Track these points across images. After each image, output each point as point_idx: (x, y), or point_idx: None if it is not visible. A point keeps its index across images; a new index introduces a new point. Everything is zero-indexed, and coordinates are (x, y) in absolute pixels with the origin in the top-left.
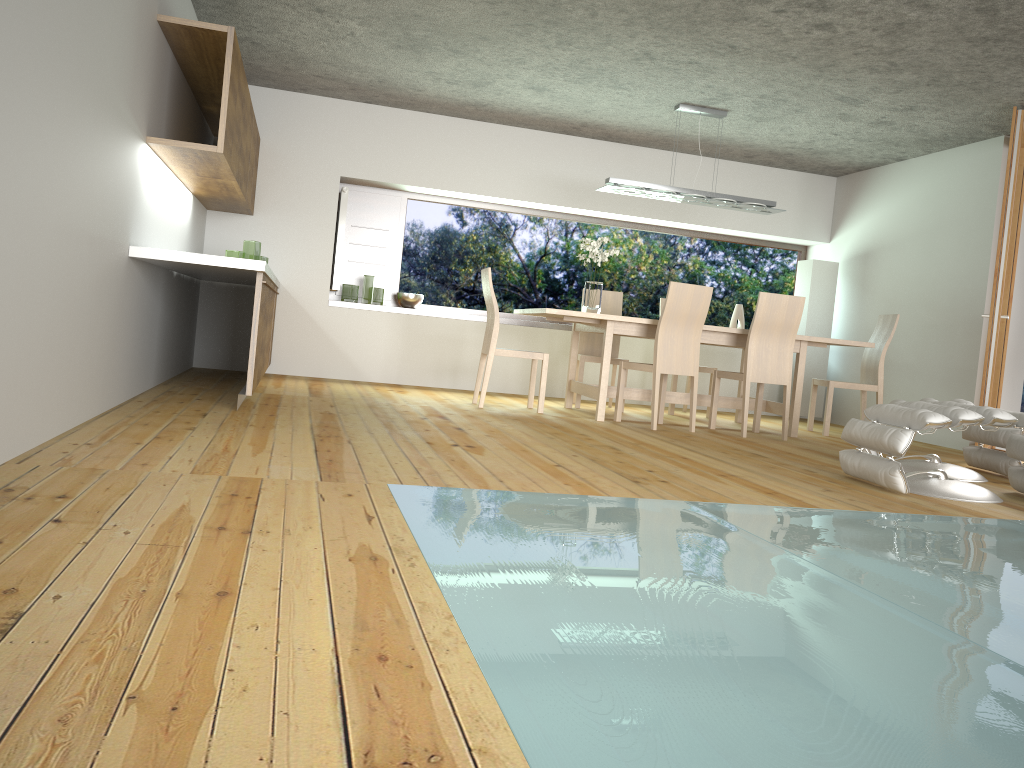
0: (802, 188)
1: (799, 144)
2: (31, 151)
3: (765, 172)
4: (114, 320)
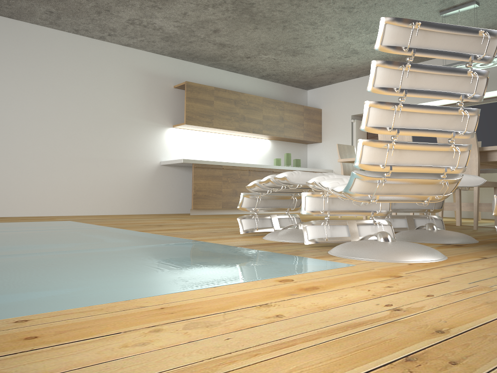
0: None
1: None
2: (42, 140)
3: None
4: (148, 185)
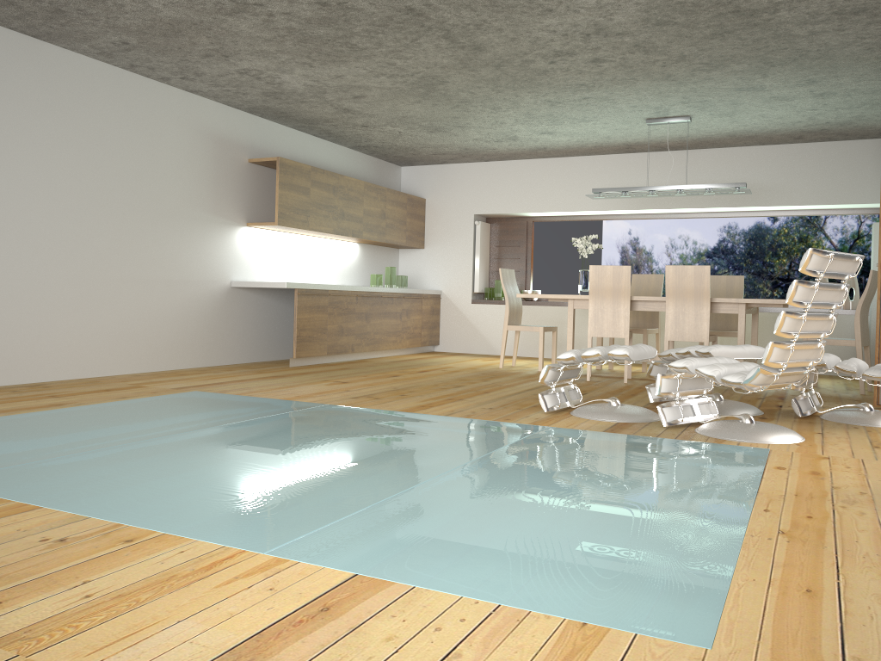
0: (879, 154)
1: (808, 122)
2: (79, 251)
3: (833, 147)
4: (215, 320)
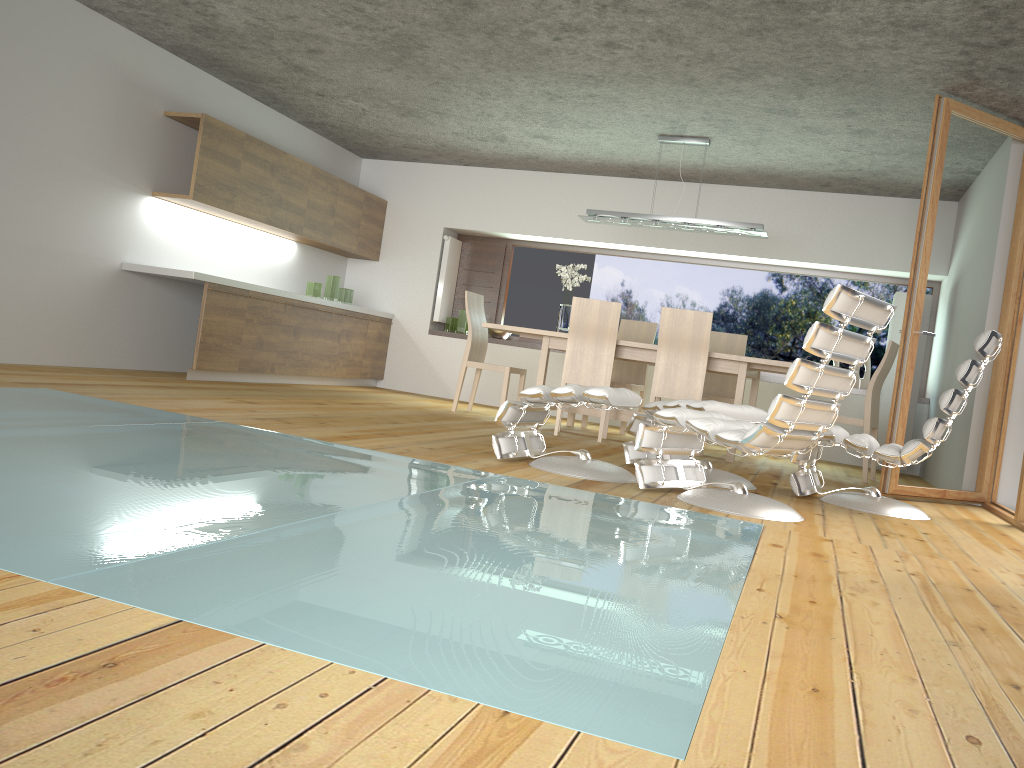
0: (909, 216)
1: (839, 166)
2: None
3: (861, 201)
4: (95, 308)
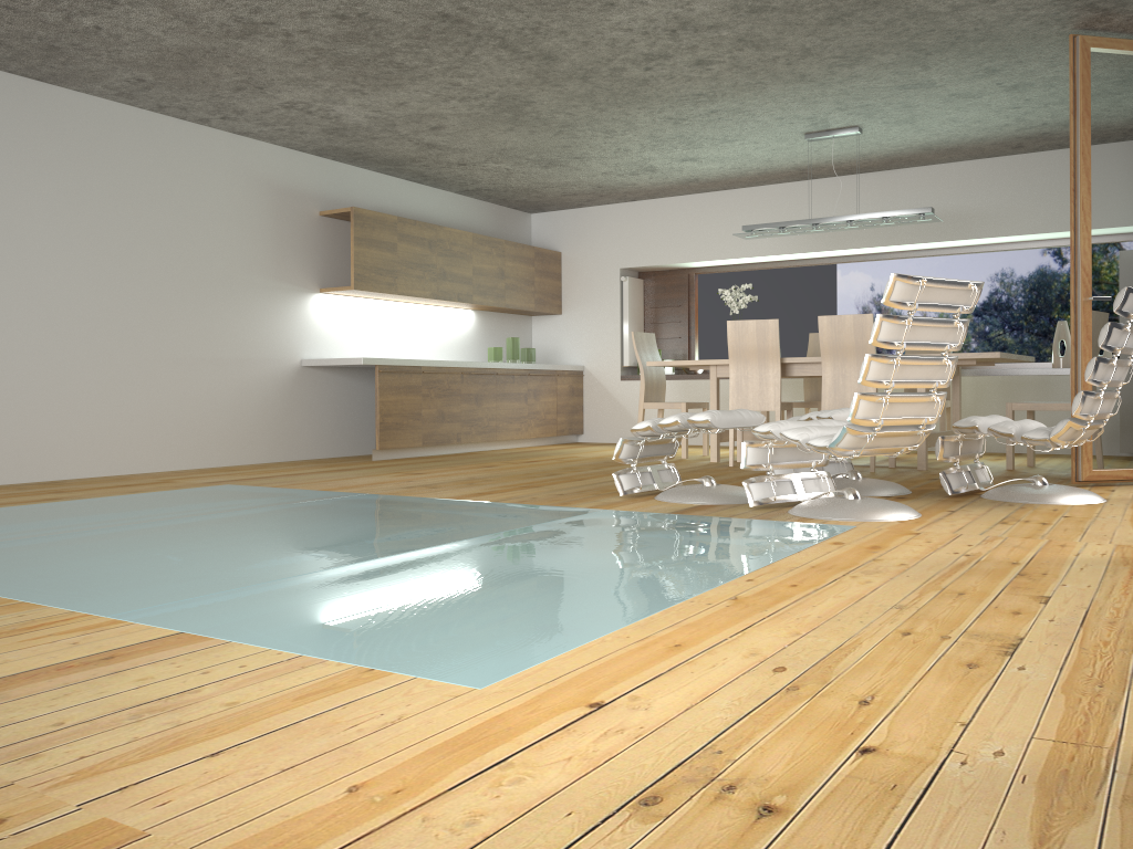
0: None
1: (1018, 124)
2: (103, 327)
3: (1067, 155)
4: (282, 406)
